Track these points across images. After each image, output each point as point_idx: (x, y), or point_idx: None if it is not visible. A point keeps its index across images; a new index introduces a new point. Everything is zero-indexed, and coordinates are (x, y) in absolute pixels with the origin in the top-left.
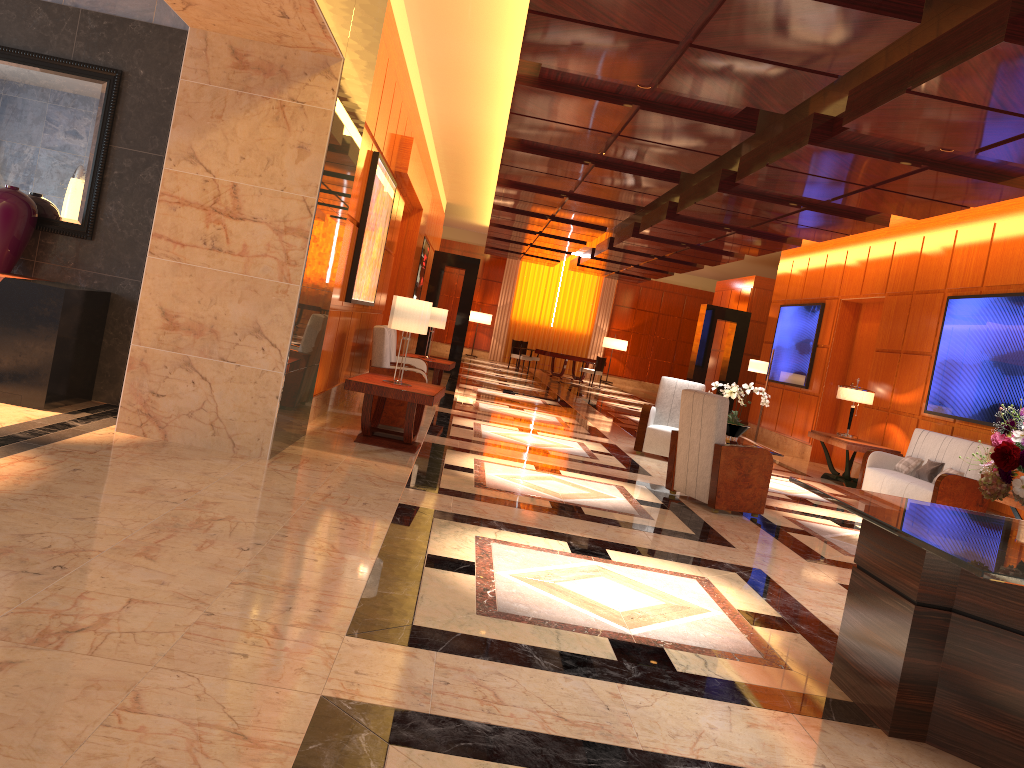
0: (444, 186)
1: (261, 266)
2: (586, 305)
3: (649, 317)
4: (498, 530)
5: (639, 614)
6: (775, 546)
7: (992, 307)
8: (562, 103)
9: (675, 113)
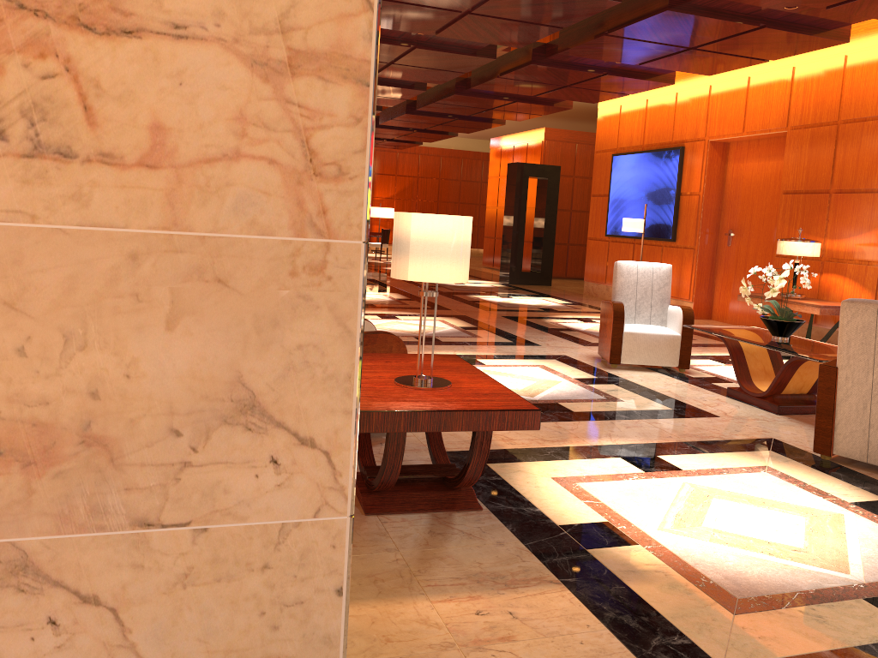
0: None
1: (227, 194)
2: None
3: (409, 182)
4: None
5: None
6: None
7: None
8: None
9: None
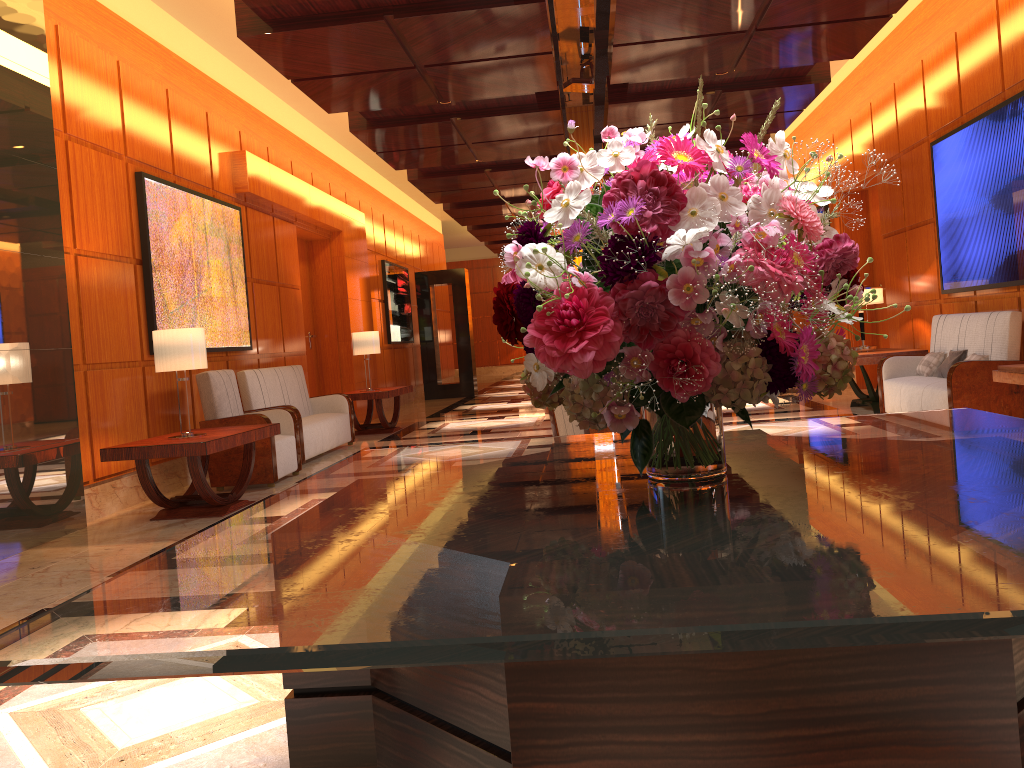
0: (421, 204)
1: None
2: None
3: None
4: None
5: (155, 745)
6: None
7: (976, 136)
8: (315, 45)
9: (438, 9)
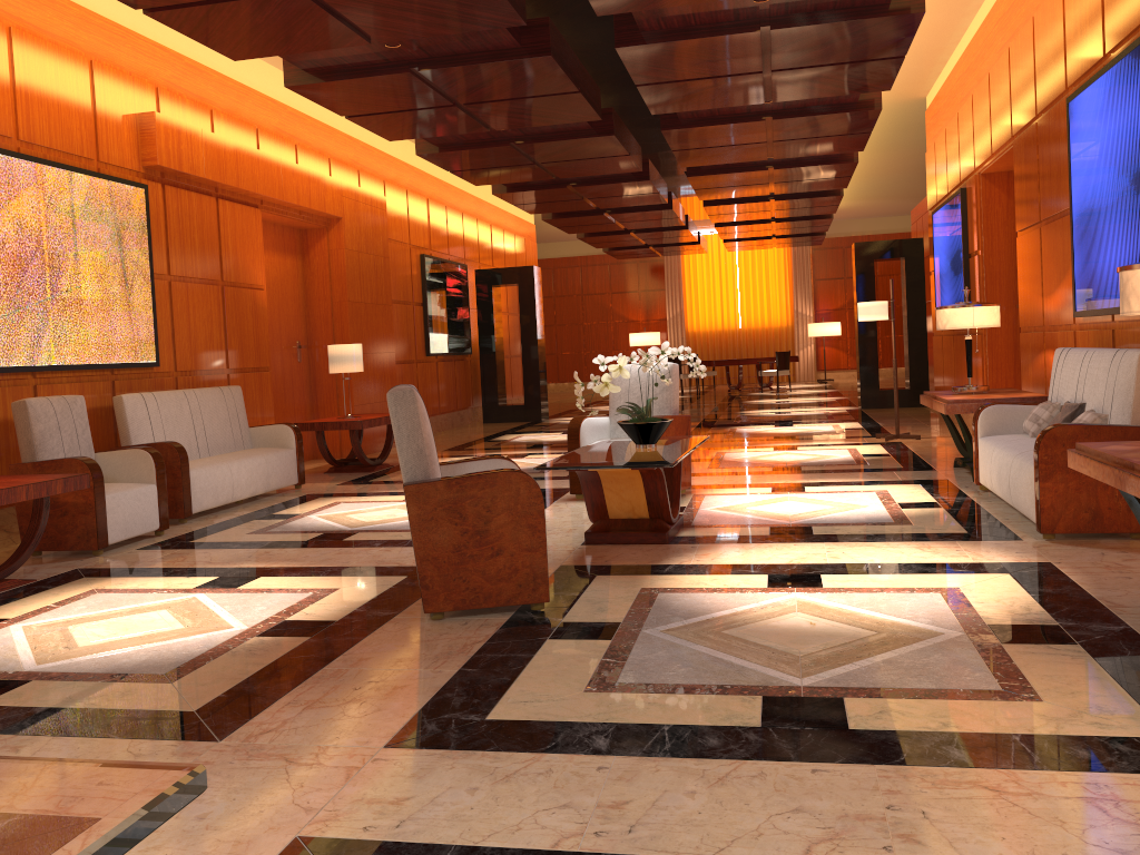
0: None
1: None
2: (778, 290)
3: None
4: None
5: None
6: (390, 704)
7: (1117, 84)
8: None
9: None
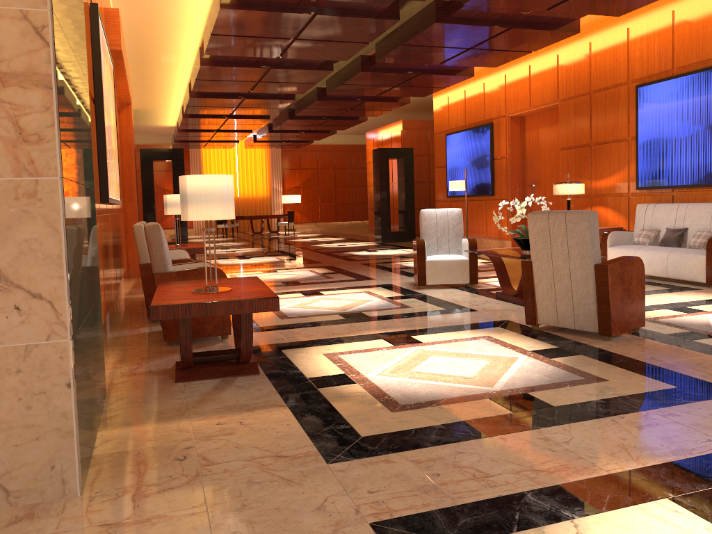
0: None
1: None
2: (261, 174)
3: (311, 173)
4: (572, 524)
5: None
6: None
7: (694, 83)
8: None
9: None
